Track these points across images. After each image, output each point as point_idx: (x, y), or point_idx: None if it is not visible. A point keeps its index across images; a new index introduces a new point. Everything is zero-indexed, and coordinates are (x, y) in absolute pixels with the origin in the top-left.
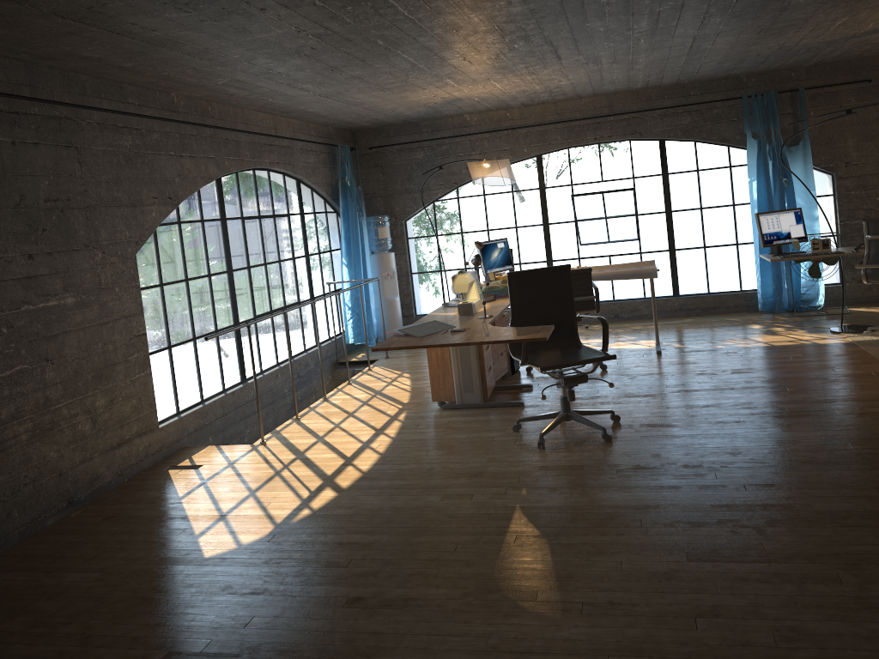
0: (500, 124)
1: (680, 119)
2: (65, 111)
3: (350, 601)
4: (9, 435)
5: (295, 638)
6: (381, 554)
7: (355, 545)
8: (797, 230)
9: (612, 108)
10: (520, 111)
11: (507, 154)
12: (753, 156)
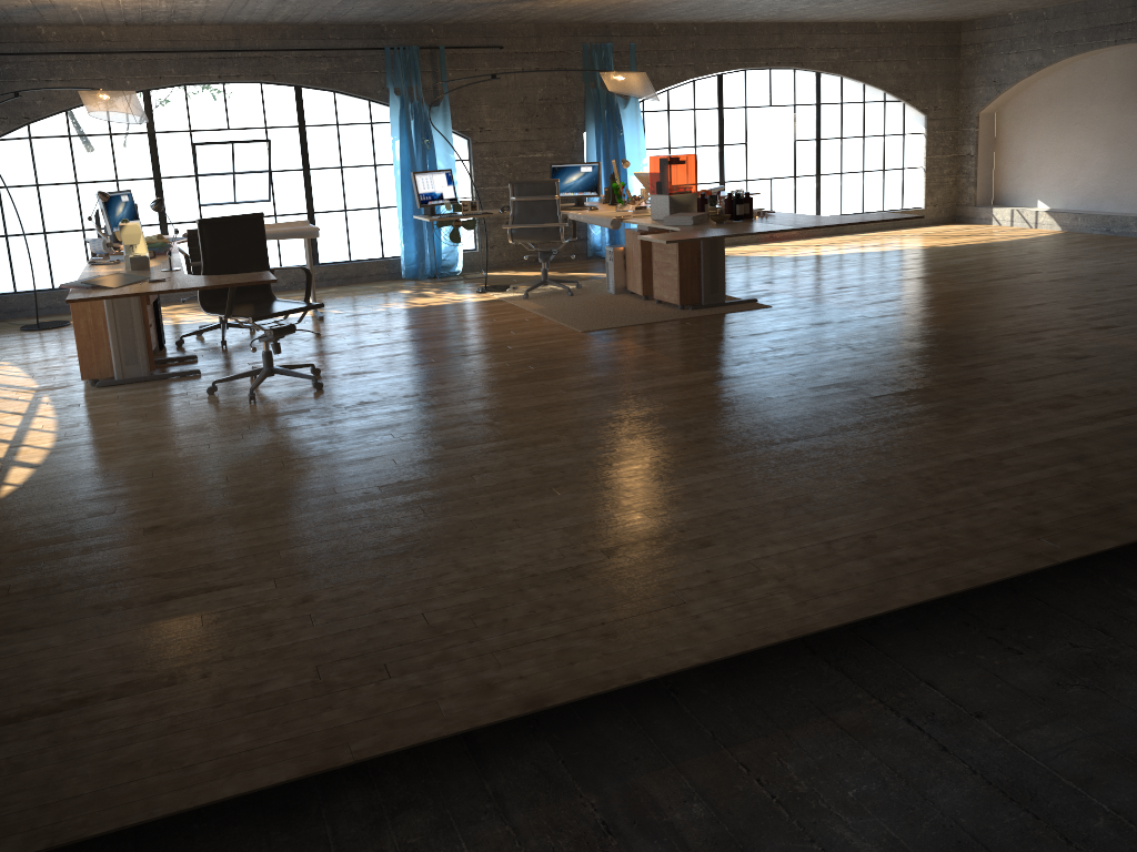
0: (91, 45)
1: (319, 65)
2: None
3: (149, 530)
4: None
5: (114, 562)
6: (148, 498)
7: (108, 498)
8: (449, 191)
9: (240, 42)
10: (120, 32)
11: (103, 85)
12: (396, 114)
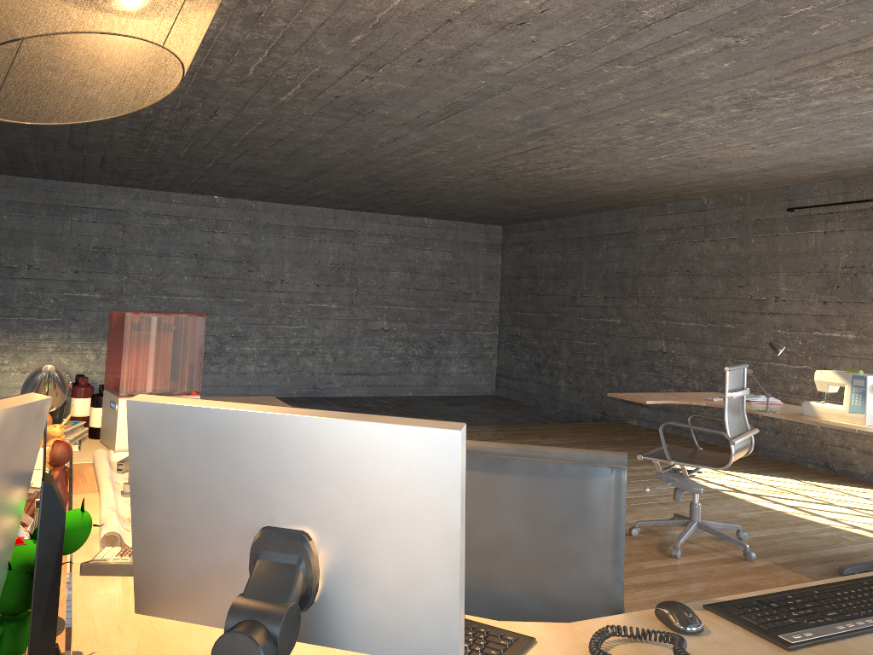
0: None
1: None
2: (871, 204)
3: None
4: (792, 401)
5: None
6: None
7: None
8: None
9: None
10: None
11: None
12: None
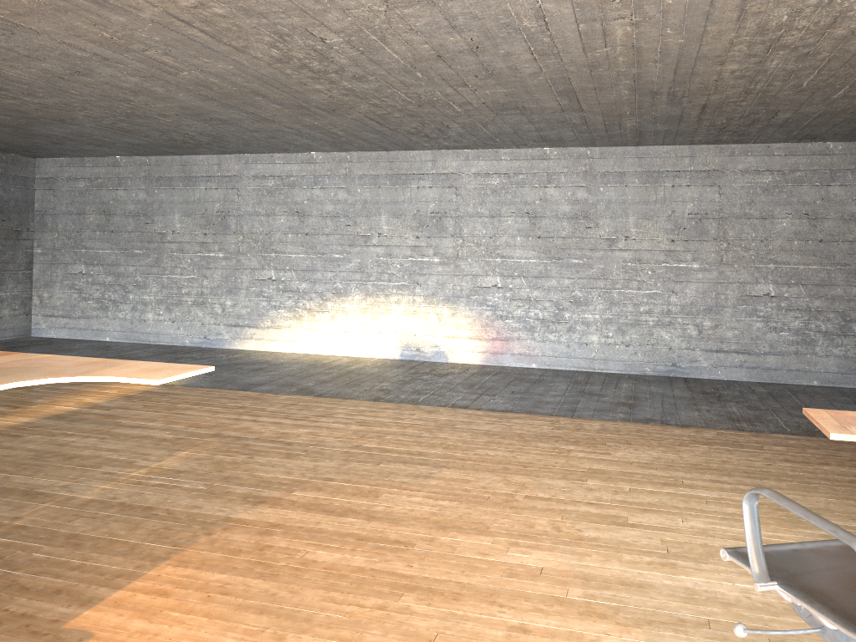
0: None
1: None
2: None
3: None
4: None
5: None
6: None
7: None
8: None
9: None
10: None
11: None
12: None
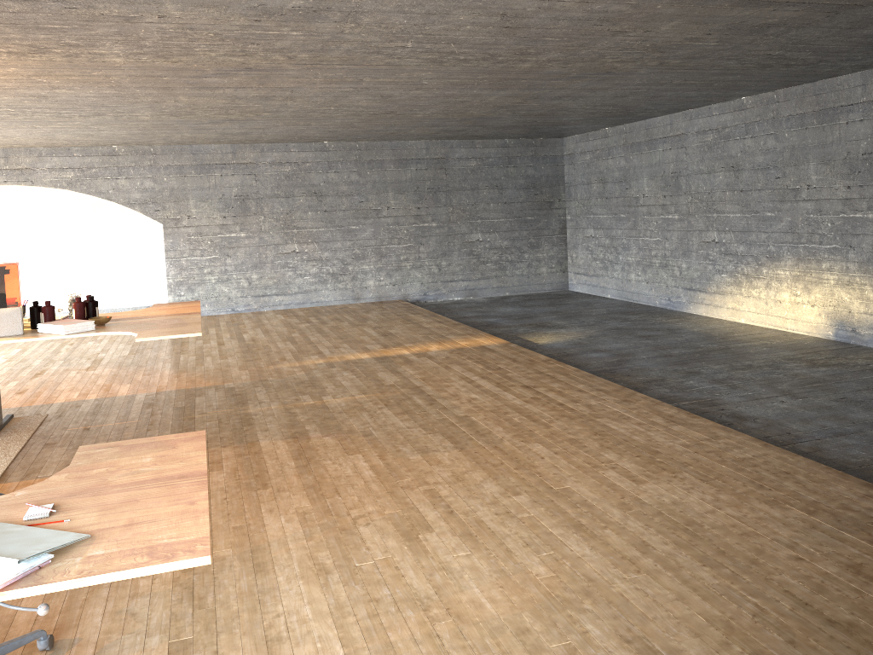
0: None
1: None
2: None
3: None
4: None
5: None
6: None
7: None
8: None
9: None
10: None
11: None
12: None
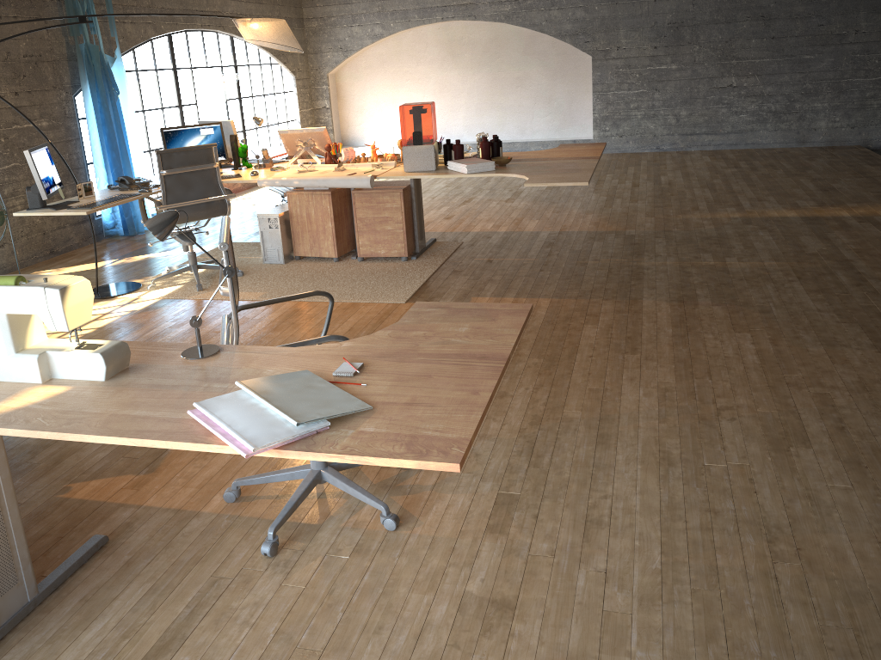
0: None
1: None
2: None
3: None
4: None
5: None
6: None
7: None
8: (56, 173)
9: None
10: None
11: None
12: None
